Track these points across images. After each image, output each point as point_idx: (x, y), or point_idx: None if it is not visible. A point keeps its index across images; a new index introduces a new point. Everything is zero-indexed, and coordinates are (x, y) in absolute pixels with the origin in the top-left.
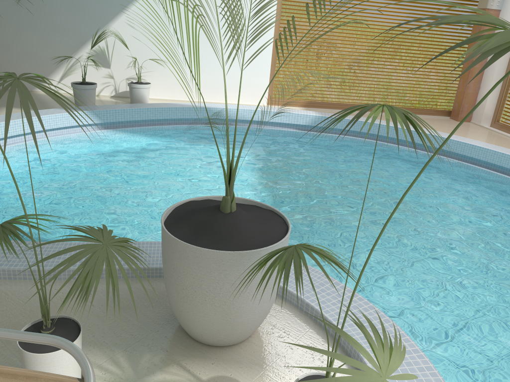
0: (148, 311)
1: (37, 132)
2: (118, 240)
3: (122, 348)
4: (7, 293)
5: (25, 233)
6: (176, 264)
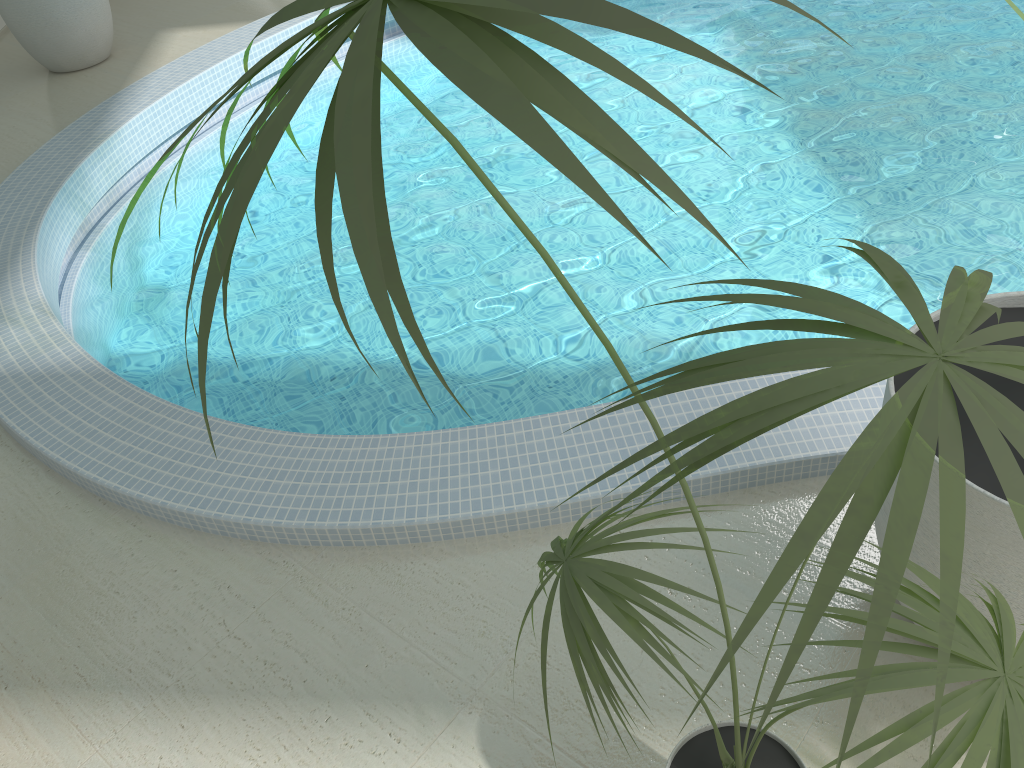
0: (808, 592)
1: (257, 82)
2: (1011, 639)
3: (809, 715)
4: (464, 580)
5: (679, 606)
6: (991, 556)
